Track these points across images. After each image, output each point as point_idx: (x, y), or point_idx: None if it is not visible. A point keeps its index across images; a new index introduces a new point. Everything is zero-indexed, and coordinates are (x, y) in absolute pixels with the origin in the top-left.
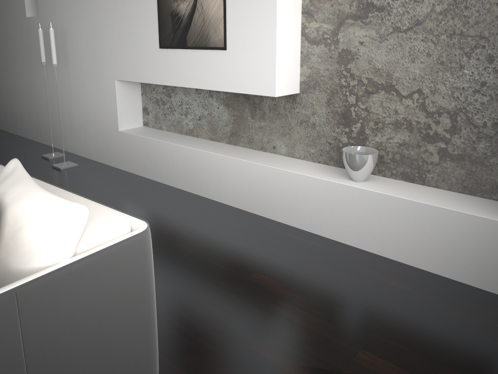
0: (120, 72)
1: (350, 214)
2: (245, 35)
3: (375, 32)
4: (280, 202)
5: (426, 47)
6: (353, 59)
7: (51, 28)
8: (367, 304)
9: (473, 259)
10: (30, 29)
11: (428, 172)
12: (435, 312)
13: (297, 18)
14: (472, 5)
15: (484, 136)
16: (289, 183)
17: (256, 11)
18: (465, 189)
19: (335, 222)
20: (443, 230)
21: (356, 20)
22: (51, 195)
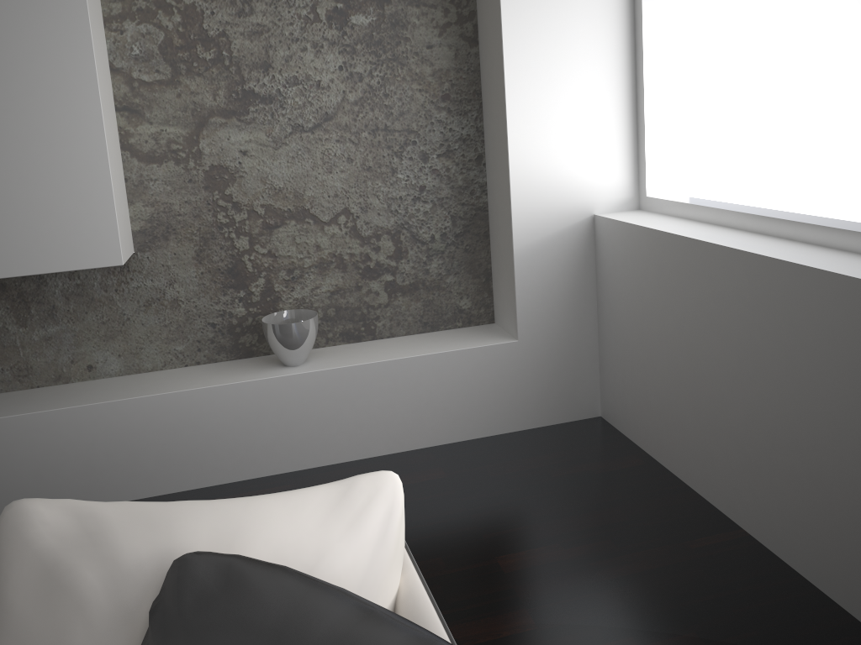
0: None
1: (308, 417)
2: (23, 157)
3: (265, 135)
4: (166, 455)
5: (344, 150)
6: (234, 178)
7: None
8: (433, 514)
9: (480, 403)
10: None
11: (377, 320)
12: (495, 479)
13: (114, 119)
14: (393, 92)
15: (434, 252)
16: (179, 413)
17: (48, 109)
18: (426, 325)
19: (284, 443)
20: (440, 382)
21: (229, 118)
22: (285, 493)
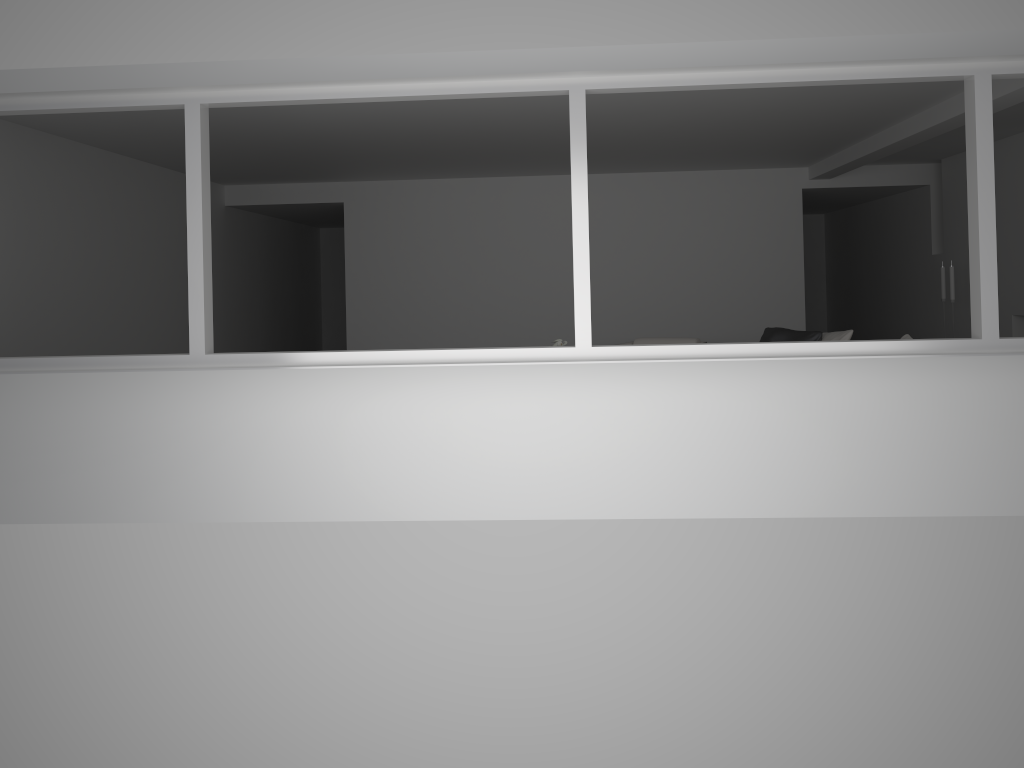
0: (1016, 307)
1: None
2: None
3: None
4: None
5: None
6: None
7: (950, 266)
8: None
9: None
10: (934, 267)
11: None
12: None
13: None
14: None
15: None
16: None
17: None
18: None
19: None
20: None
21: None
22: None
